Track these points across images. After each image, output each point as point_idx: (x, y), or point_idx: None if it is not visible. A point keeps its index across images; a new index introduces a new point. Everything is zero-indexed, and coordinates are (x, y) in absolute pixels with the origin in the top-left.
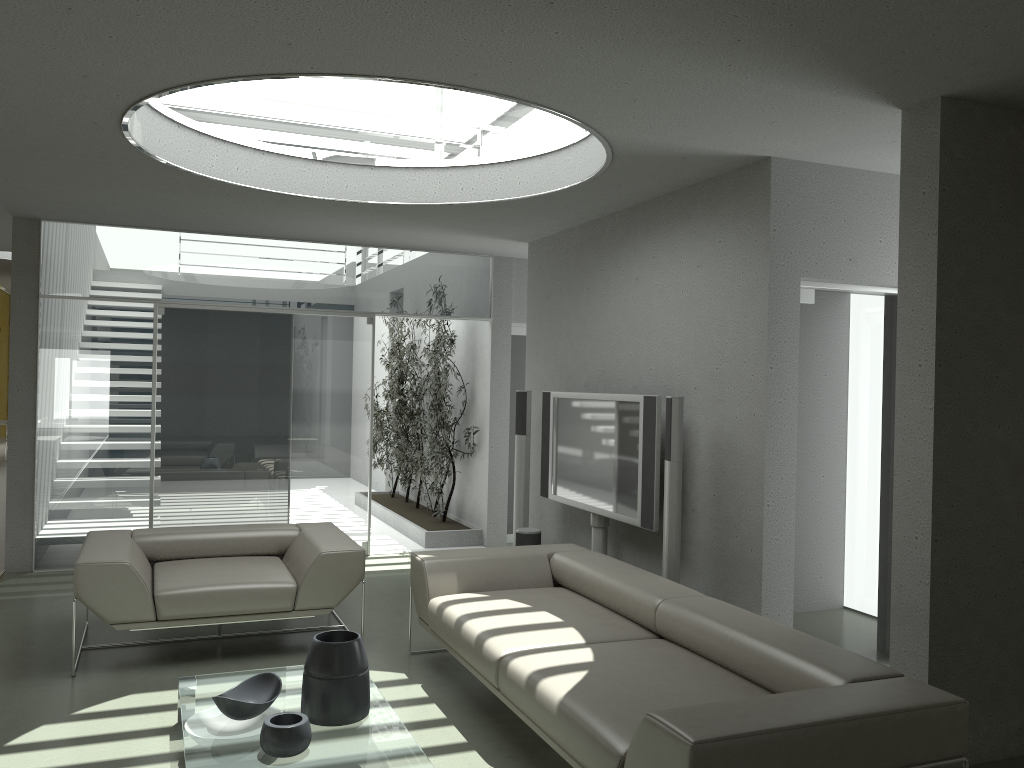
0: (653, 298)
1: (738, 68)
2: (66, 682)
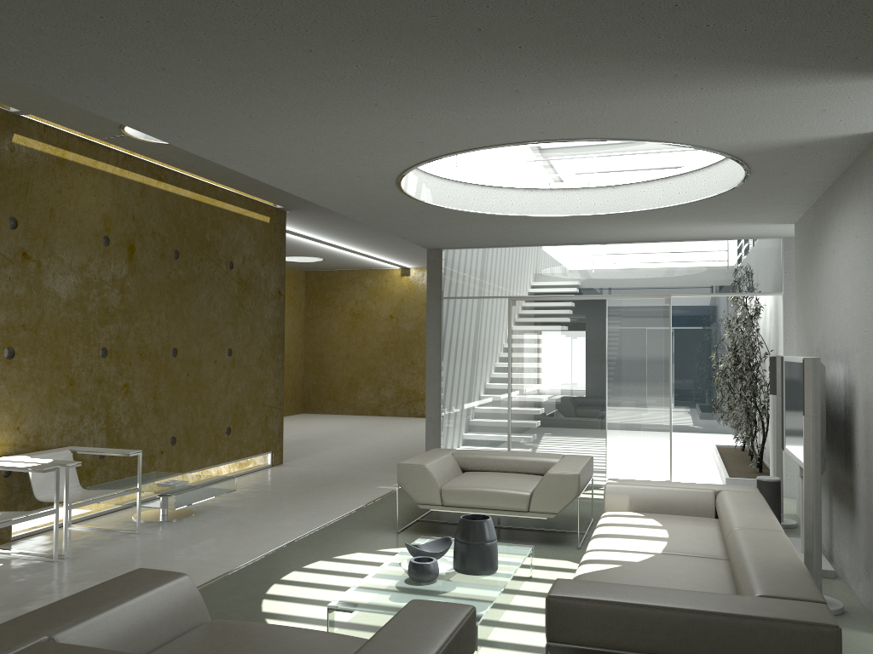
0: (839, 268)
1: (712, 88)
2: (391, 535)
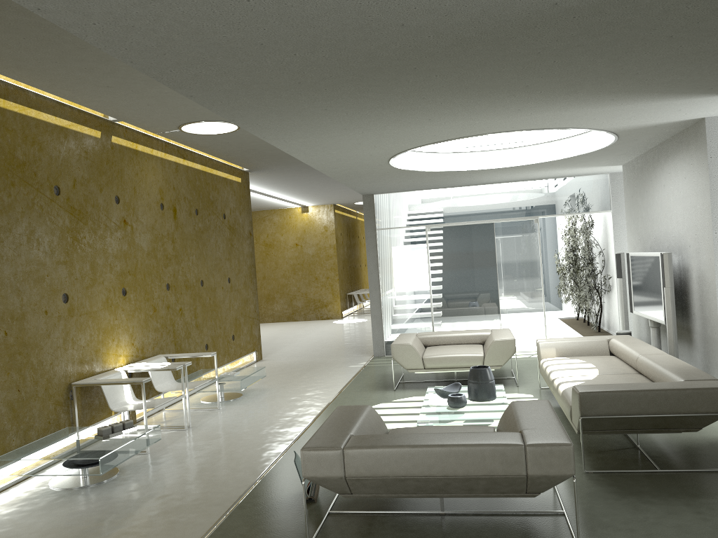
0: (670, 196)
1: (627, 103)
2: (391, 392)
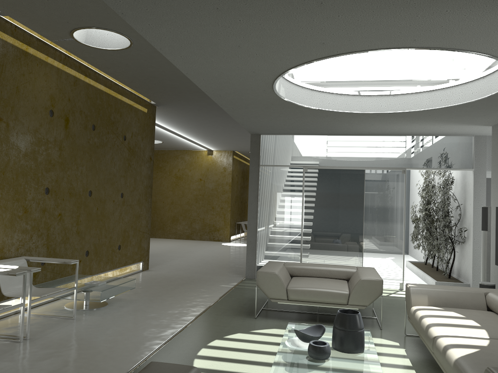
0: None
1: None
2: (252, 320)
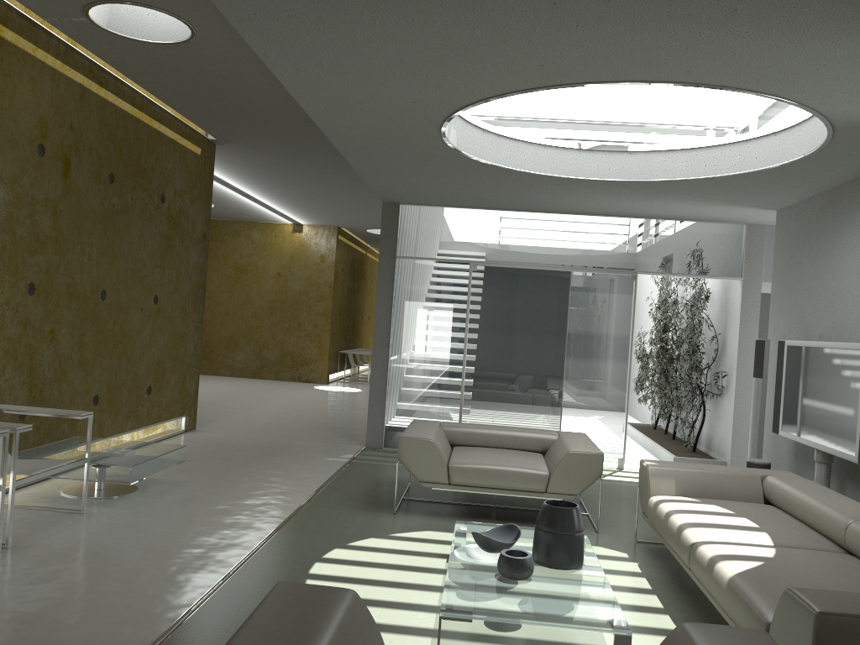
0: None
1: None
2: (389, 516)
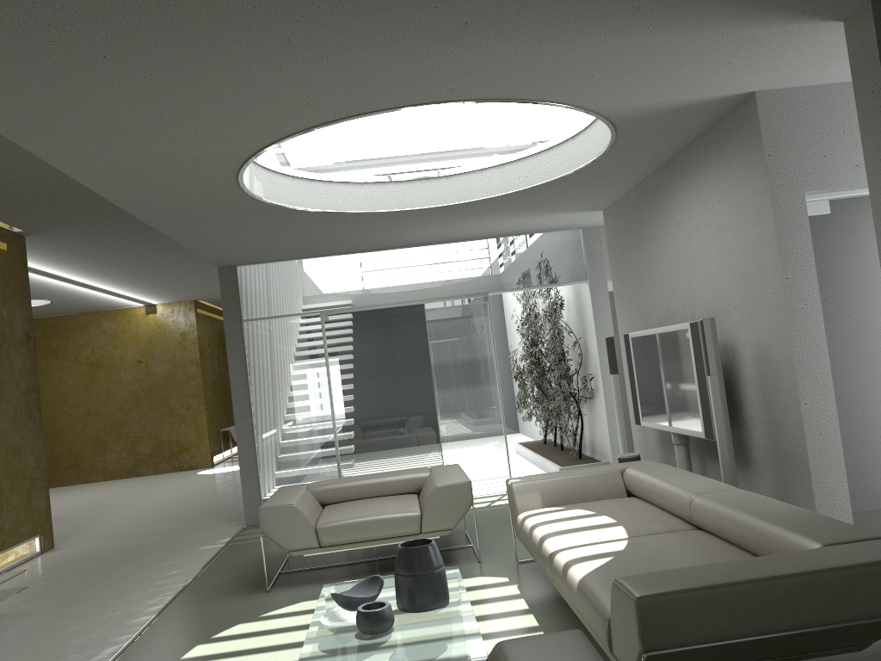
0: (692, 236)
1: (658, 29)
2: (262, 595)
